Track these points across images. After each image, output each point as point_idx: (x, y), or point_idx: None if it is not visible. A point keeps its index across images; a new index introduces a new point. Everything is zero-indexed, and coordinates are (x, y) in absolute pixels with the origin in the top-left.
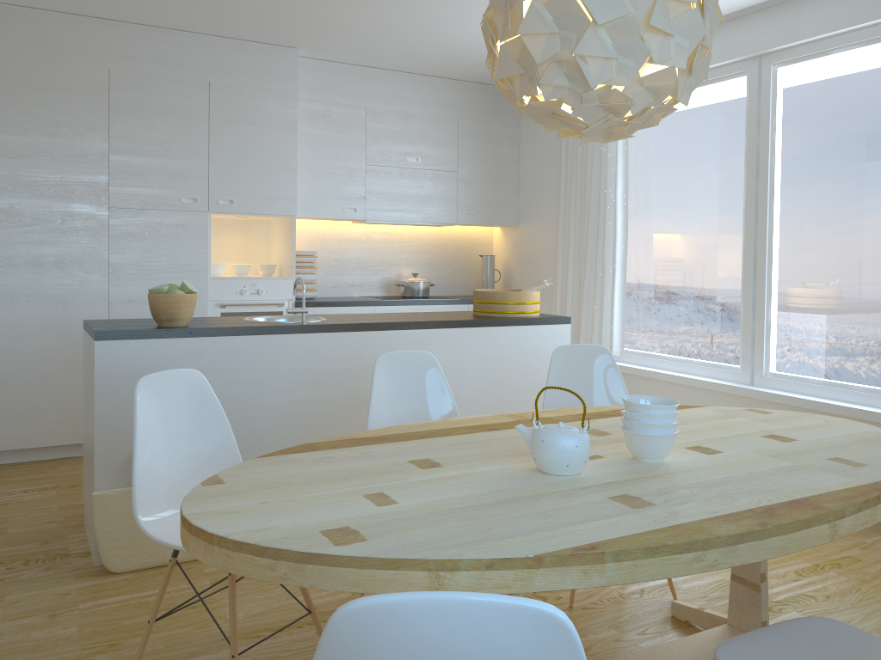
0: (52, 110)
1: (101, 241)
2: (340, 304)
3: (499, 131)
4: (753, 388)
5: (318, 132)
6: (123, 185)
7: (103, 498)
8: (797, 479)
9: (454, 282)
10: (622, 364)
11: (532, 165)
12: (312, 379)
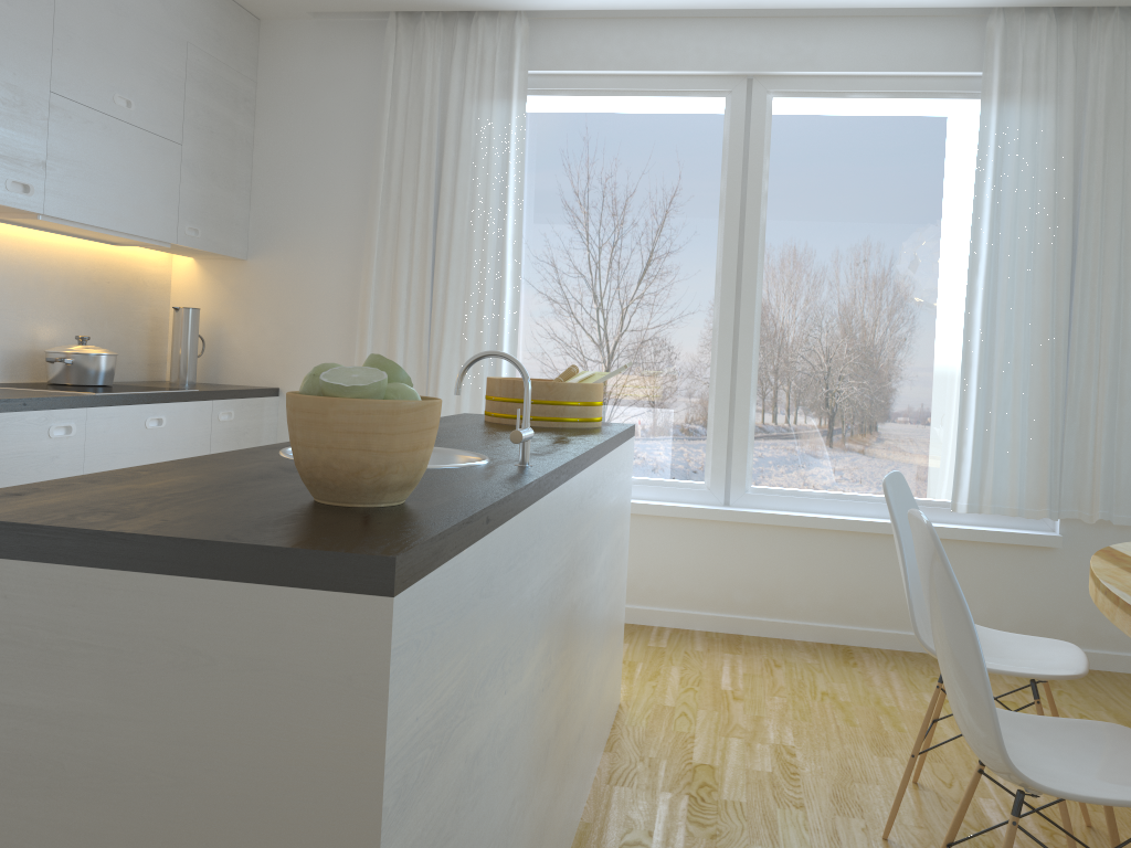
0: None
1: None
2: (29, 405)
3: (234, 86)
4: (742, 509)
5: None
6: None
7: None
8: None
9: (118, 356)
10: None
11: (288, 157)
12: (551, 598)
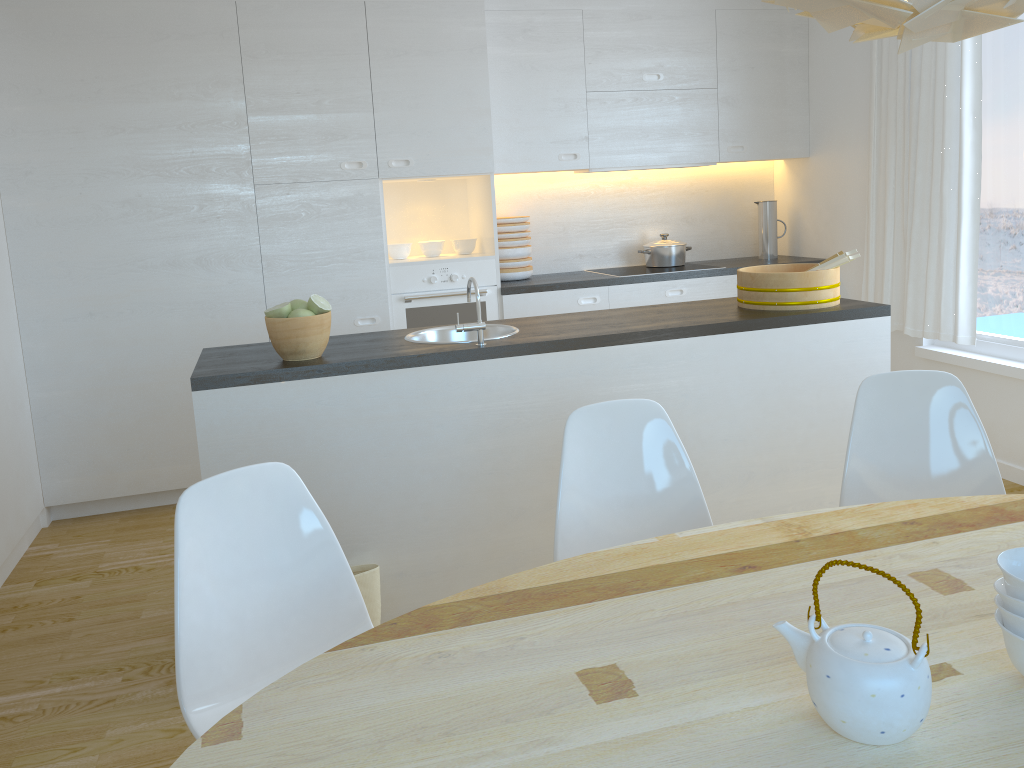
0: (171, 65)
1: (249, 229)
2: (560, 287)
3: (777, 23)
4: None
5: (518, 54)
6: (268, 154)
7: None
8: None
9: (720, 241)
10: (973, 357)
11: (827, 67)
12: (497, 423)
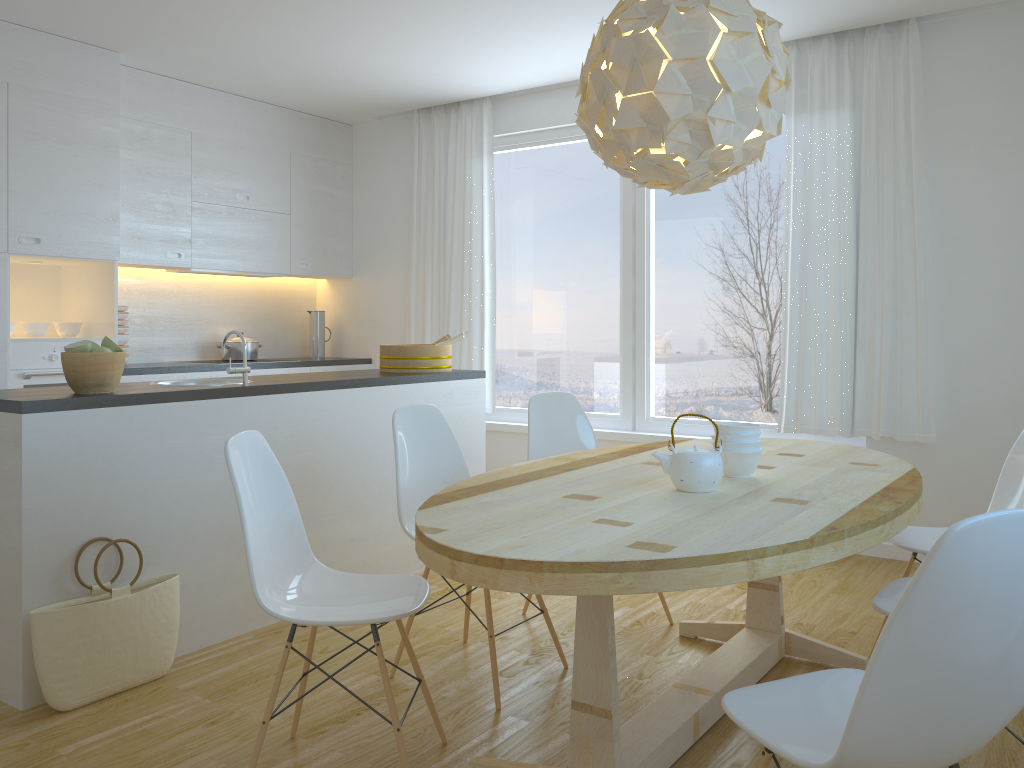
0: None
1: None
2: (172, 370)
3: (332, 171)
4: (638, 433)
5: (136, 158)
6: None
7: (49, 616)
8: (859, 476)
9: (277, 342)
10: (493, 422)
11: (370, 210)
12: None
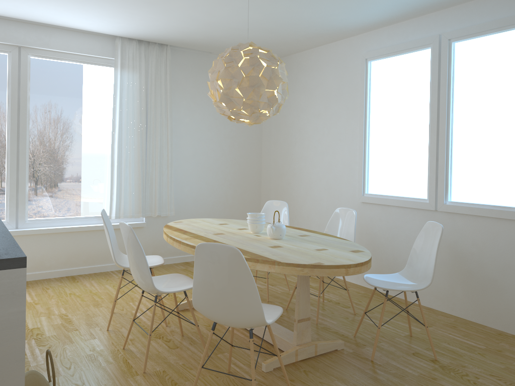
0: None
1: None
2: None
3: None
4: (25, 229)
5: None
6: None
7: None
8: None
9: None
10: None
11: None
12: None
